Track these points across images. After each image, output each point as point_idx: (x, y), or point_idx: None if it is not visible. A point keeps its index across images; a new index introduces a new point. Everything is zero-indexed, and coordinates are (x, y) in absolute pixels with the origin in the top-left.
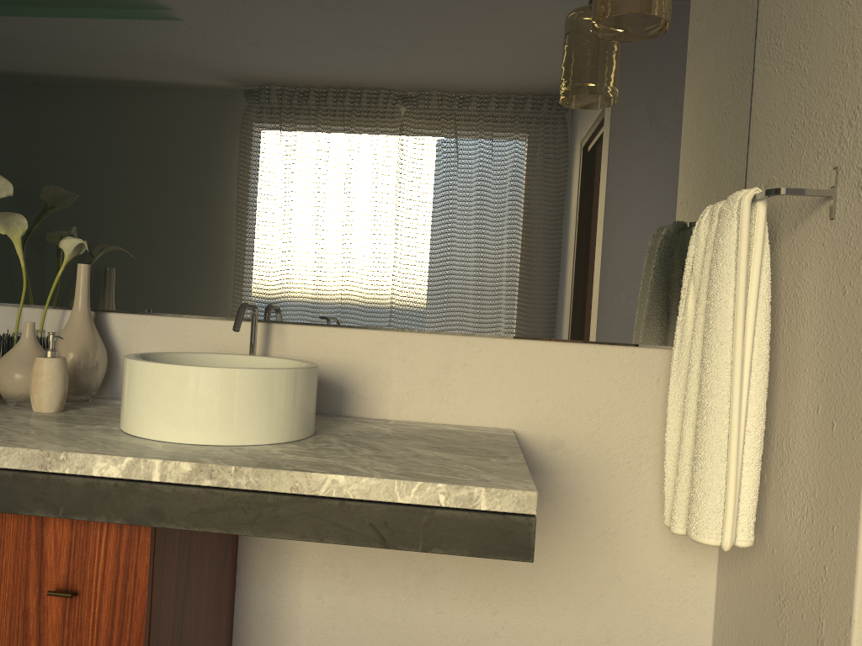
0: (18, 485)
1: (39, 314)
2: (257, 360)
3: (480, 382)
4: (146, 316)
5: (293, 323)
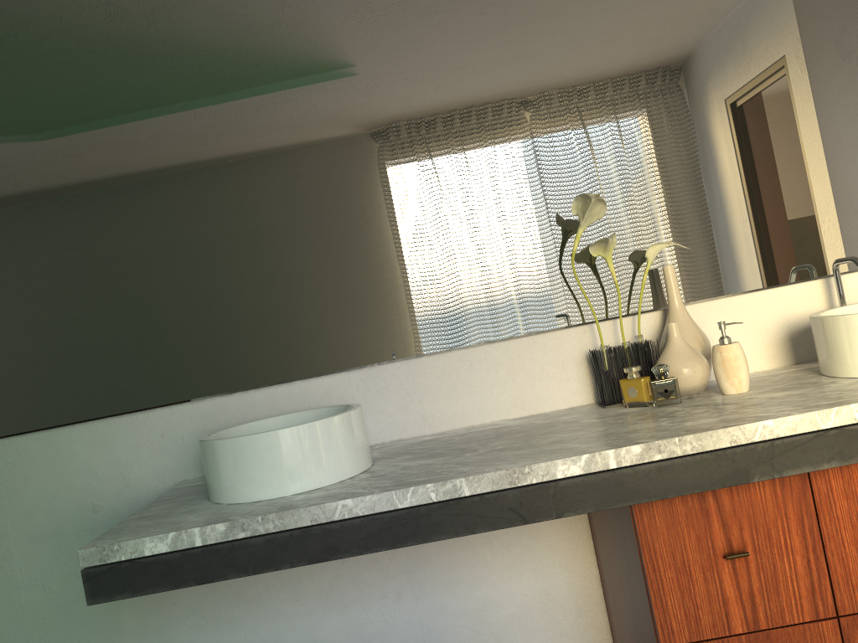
0: None
1: (611, 325)
2: None
3: None
4: (712, 301)
5: (854, 271)
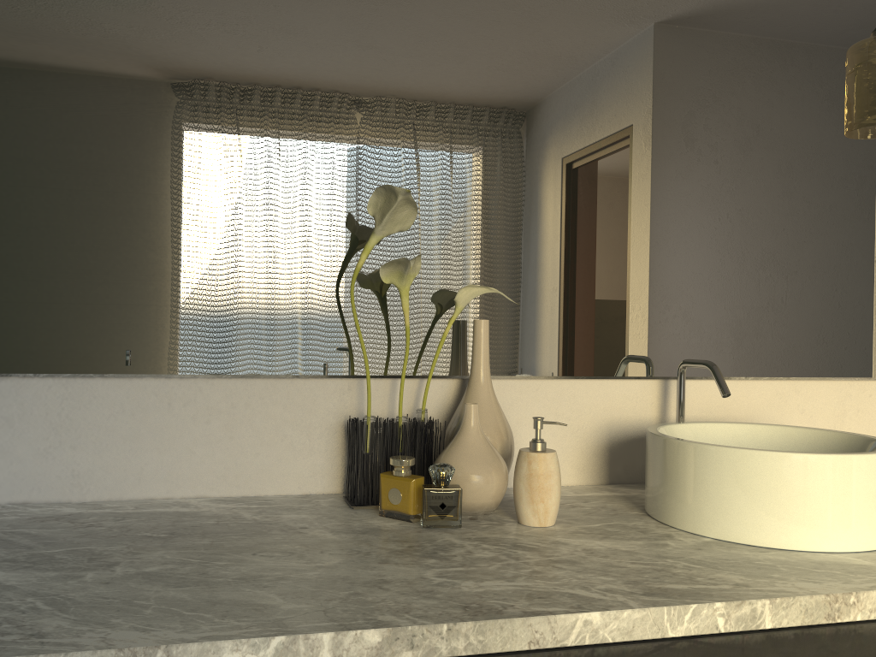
0: (800, 648)
1: (388, 386)
2: (713, 428)
3: (871, 428)
4: (526, 381)
5: (697, 378)
